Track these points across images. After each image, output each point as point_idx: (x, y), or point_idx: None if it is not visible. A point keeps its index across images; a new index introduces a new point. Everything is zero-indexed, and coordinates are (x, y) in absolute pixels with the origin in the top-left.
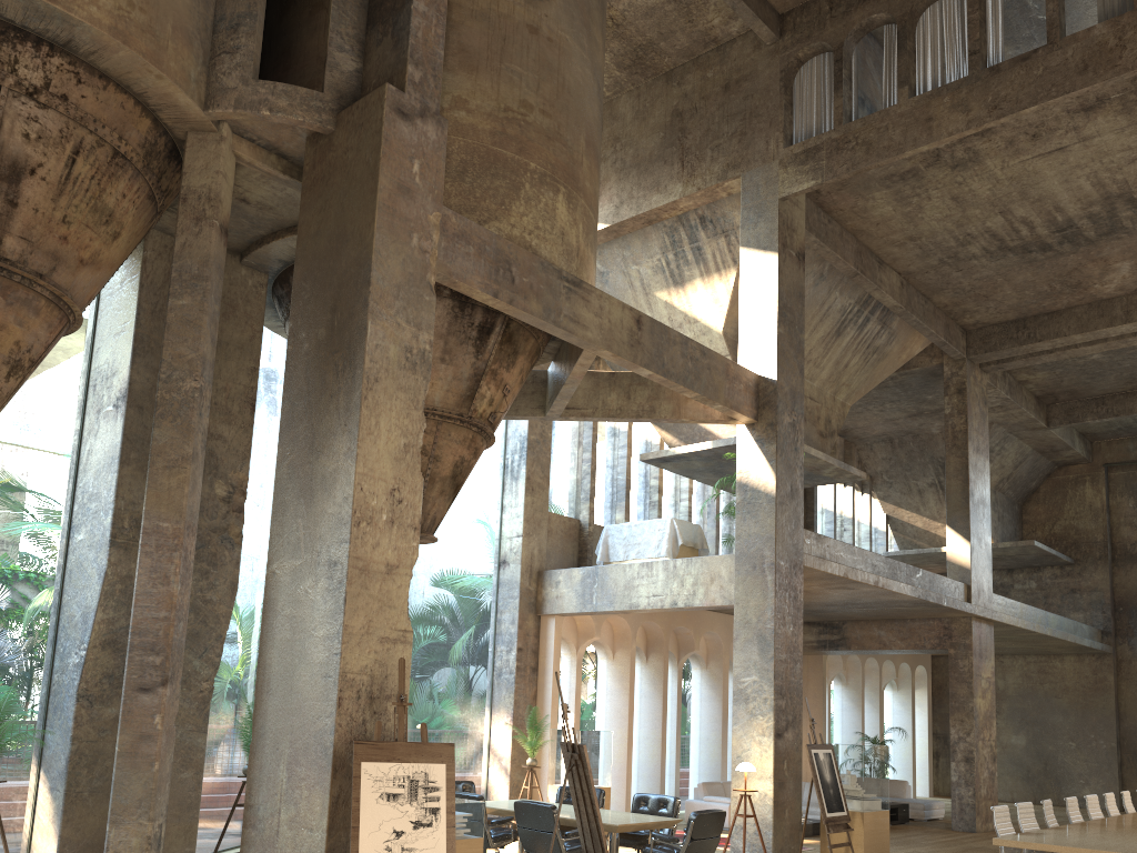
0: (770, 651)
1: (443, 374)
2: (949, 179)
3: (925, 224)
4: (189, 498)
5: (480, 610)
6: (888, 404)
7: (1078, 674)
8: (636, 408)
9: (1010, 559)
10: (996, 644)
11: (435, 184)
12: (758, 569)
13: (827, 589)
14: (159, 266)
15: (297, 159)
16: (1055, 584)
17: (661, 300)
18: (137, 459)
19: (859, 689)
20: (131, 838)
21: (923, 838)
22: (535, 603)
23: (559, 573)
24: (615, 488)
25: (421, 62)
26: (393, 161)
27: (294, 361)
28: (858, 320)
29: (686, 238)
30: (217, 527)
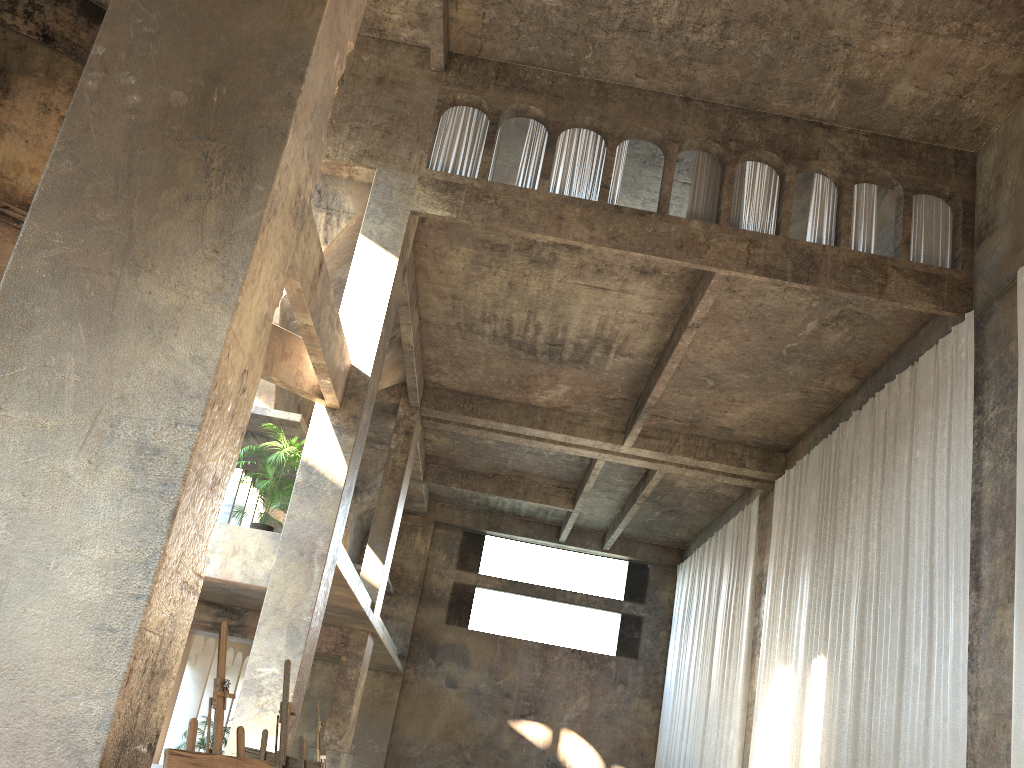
0: (300, 645)
1: None
2: (521, 268)
3: (474, 292)
4: None
5: None
6: None
7: (373, 687)
8: None
9: None
10: None
11: (360, 10)
12: (307, 557)
13: None
14: None
15: None
16: None
17: None
18: None
19: (206, 672)
20: None
21: None
22: None
23: None
24: None
25: None
26: None
27: (98, 109)
28: None
29: None
30: None
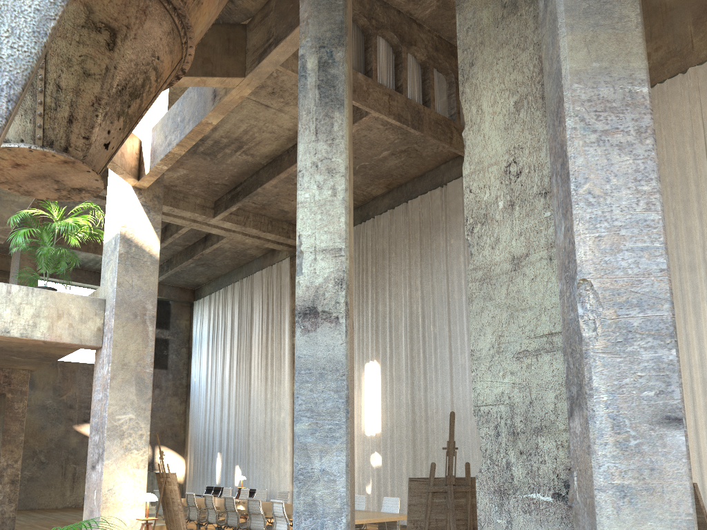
0: (148, 392)
1: (212, 11)
2: None
3: None
4: None
5: None
6: None
7: None
8: None
9: None
10: None
11: None
12: (140, 318)
13: None
14: None
15: None
16: None
17: None
18: None
19: None
20: None
21: None
22: None
23: None
24: None
25: None
26: None
27: None
28: None
29: None
30: None
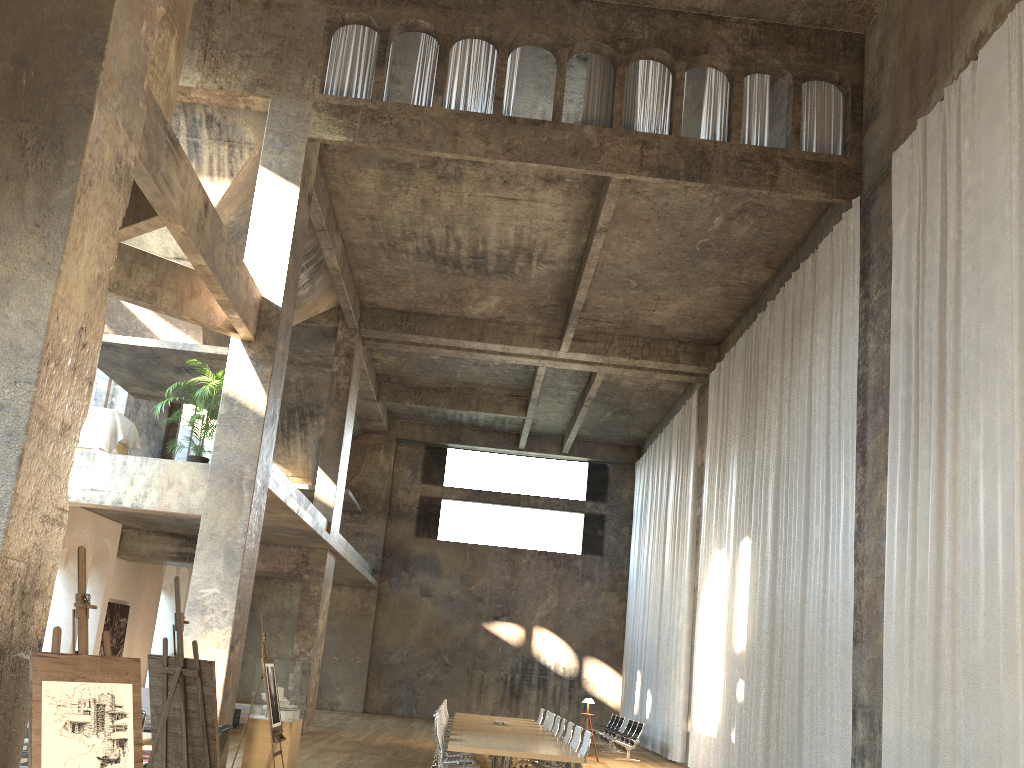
0: (237, 566)
1: None
2: (430, 185)
3: (389, 211)
4: None
5: None
6: None
7: (350, 602)
8: (137, 289)
9: None
10: None
11: None
12: (236, 484)
13: None
14: None
15: None
16: (345, 527)
17: None
18: None
19: (183, 600)
20: None
21: None
22: None
23: None
24: None
25: None
26: None
27: None
28: None
29: (186, 129)
30: None
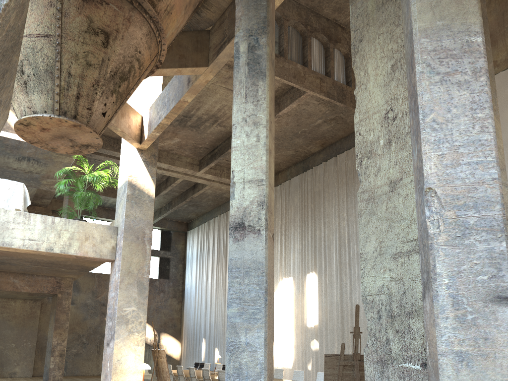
0: (145, 292)
1: (179, 19)
2: None
3: None
4: None
5: None
6: None
7: (23, 309)
8: None
9: None
10: None
11: None
12: (140, 240)
13: None
14: None
15: None
16: None
17: None
18: None
19: None
20: None
21: None
22: None
23: None
24: None
25: None
26: None
27: None
28: None
29: None
30: None
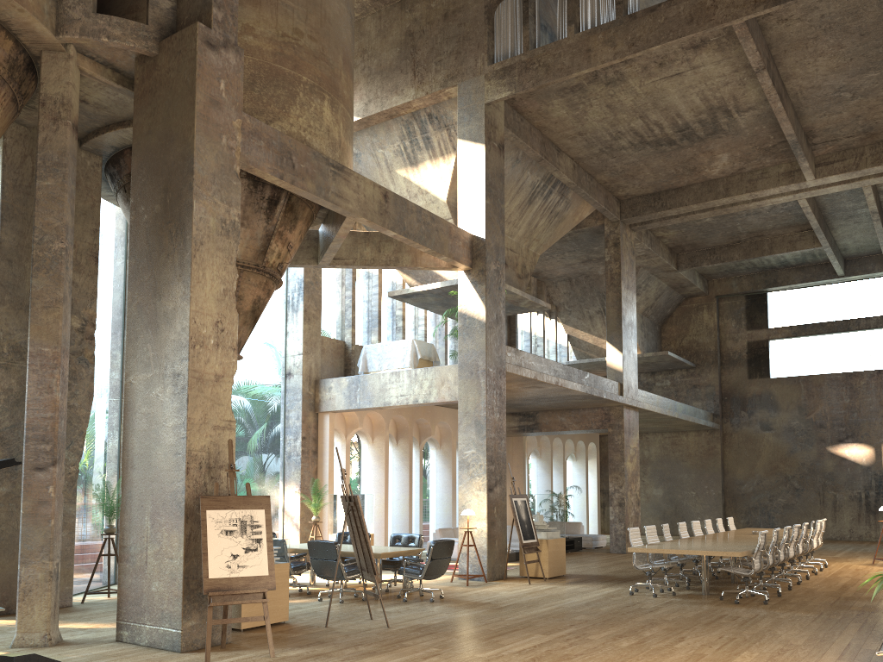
0: (483, 432)
1: (243, 235)
2: (604, 92)
3: (589, 124)
4: (63, 329)
5: (265, 413)
6: (567, 254)
7: (697, 445)
8: (385, 258)
9: (653, 365)
10: (642, 425)
11: (237, 98)
12: (475, 374)
13: (523, 388)
14: (16, 150)
15: (127, 73)
16: (683, 382)
17: (401, 176)
18: (10, 300)
19: (549, 460)
20: (37, 573)
21: (590, 558)
22: (314, 404)
23: (331, 381)
24: (370, 317)
25: (222, 5)
26: (205, 81)
27: (137, 228)
28: (544, 192)
29: (418, 130)
30: (74, 351)
